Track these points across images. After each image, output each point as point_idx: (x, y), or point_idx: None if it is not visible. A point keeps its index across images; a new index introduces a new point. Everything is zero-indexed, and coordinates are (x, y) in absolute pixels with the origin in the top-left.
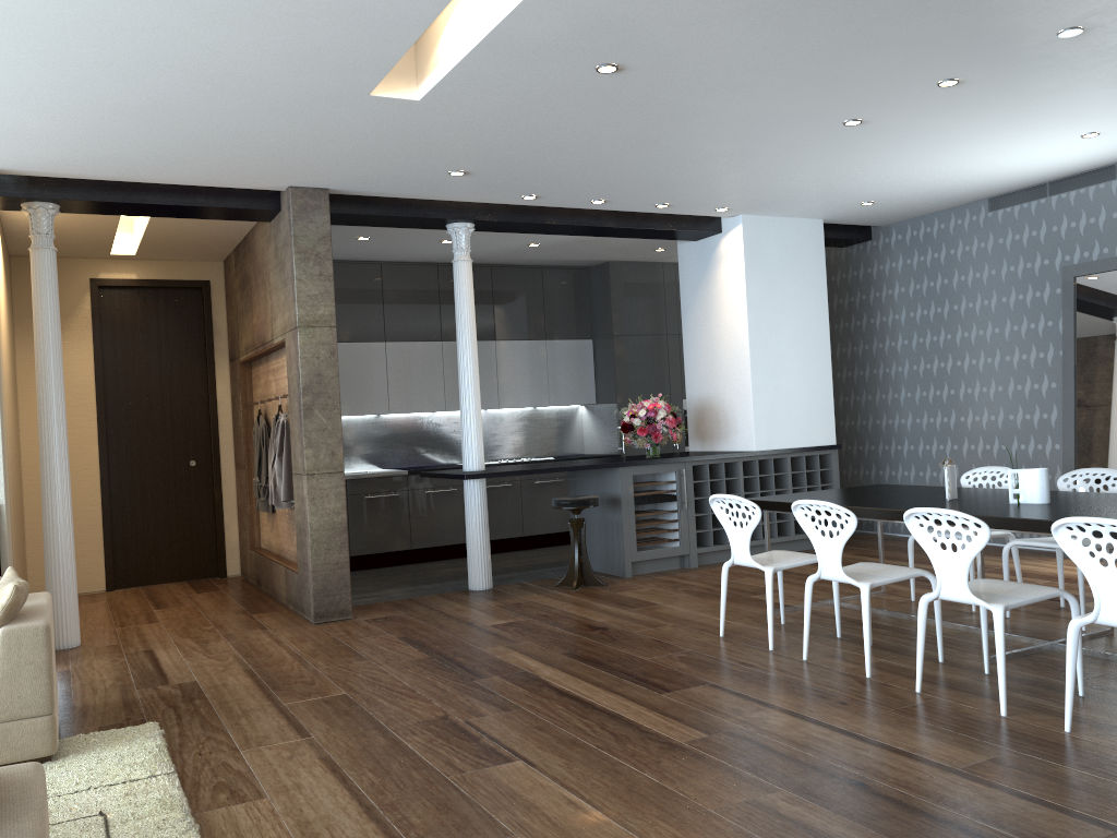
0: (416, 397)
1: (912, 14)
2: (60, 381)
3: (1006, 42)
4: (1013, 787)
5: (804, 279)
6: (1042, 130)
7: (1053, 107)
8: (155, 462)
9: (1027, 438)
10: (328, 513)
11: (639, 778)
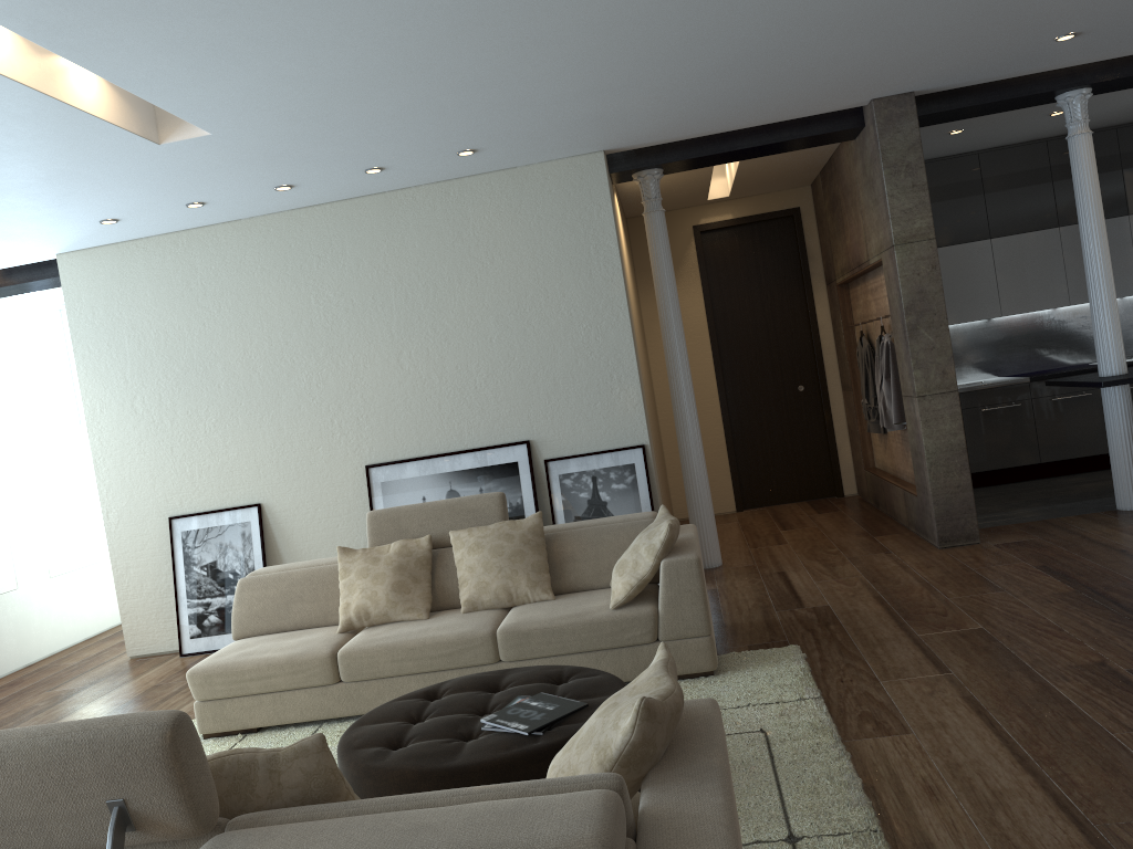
0: (1031, 295)
1: None
2: (680, 330)
3: None
4: None
5: None
6: None
7: None
8: (766, 390)
9: None
10: (944, 435)
11: None
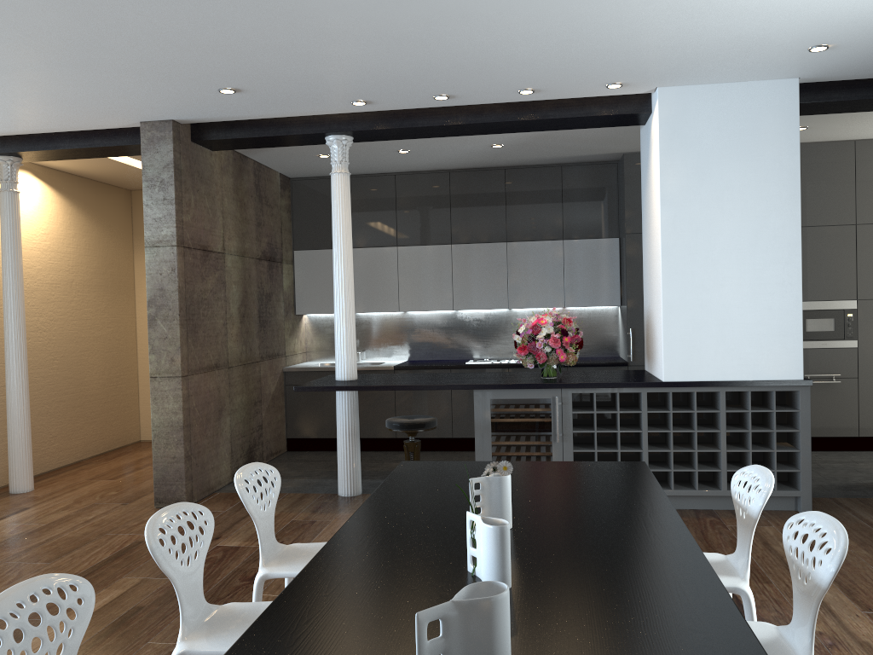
0: (424, 297)
1: None
2: (15, 292)
3: None
4: None
5: (759, 162)
6: None
7: None
8: None
9: None
10: (168, 412)
11: None
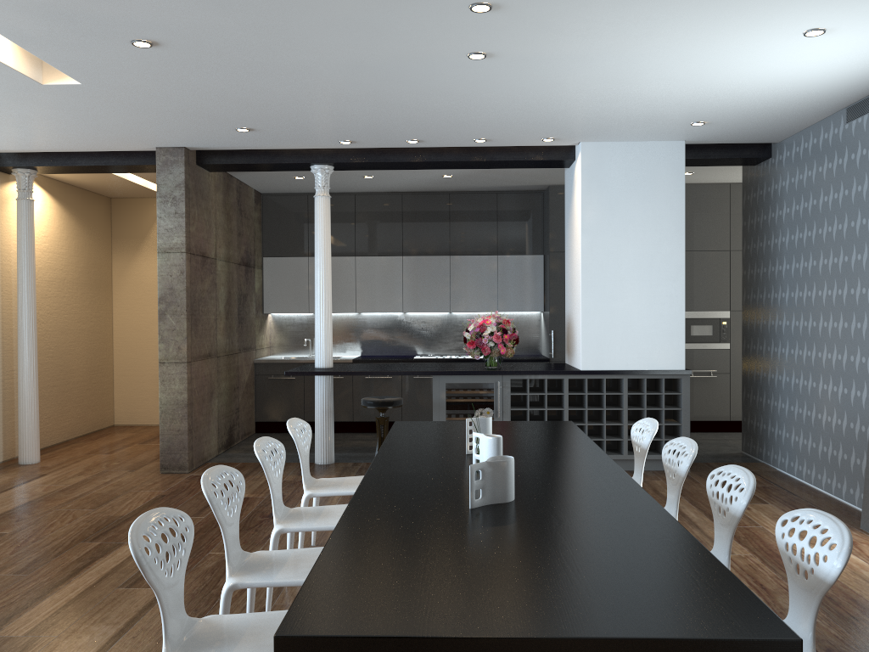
0: (378, 301)
1: None
2: (29, 287)
3: None
4: None
5: (655, 203)
6: (731, 35)
7: (680, 11)
8: None
9: (861, 384)
10: (174, 392)
11: None
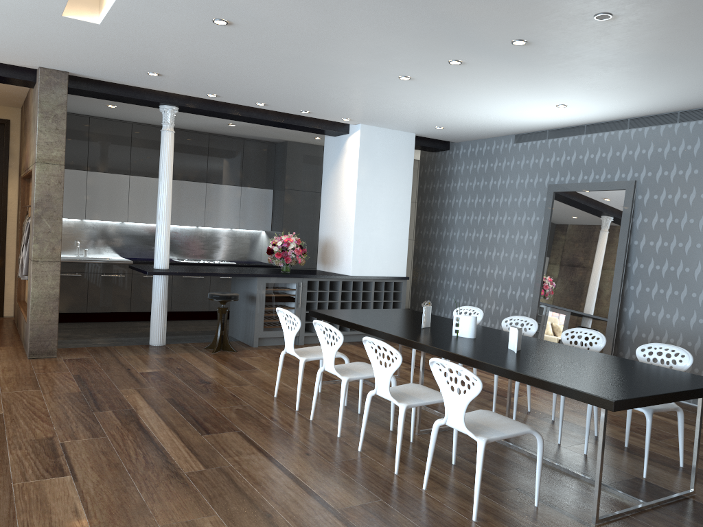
0: (147, 214)
1: (410, 16)
2: None
3: (481, 42)
4: (359, 526)
5: (398, 170)
6: (530, 99)
7: (530, 86)
8: None
9: (516, 287)
10: (46, 287)
11: (135, 497)
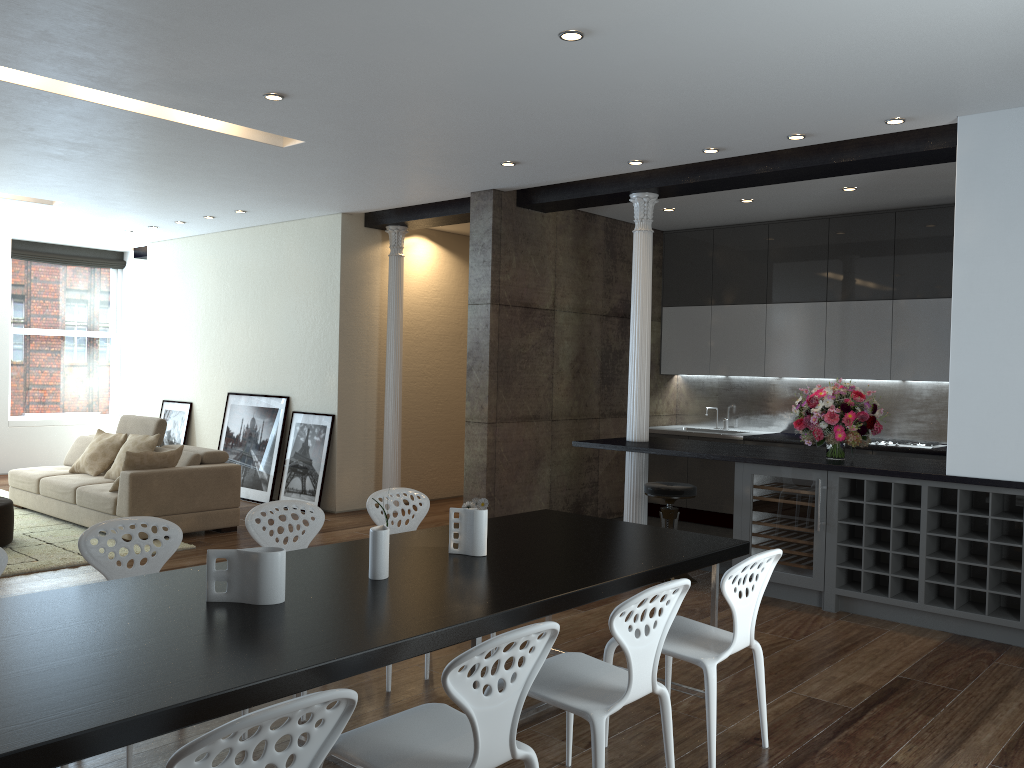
0: (792, 362)
1: None
2: (394, 341)
3: None
4: None
5: None
6: None
7: None
8: None
9: None
10: (476, 454)
11: None
